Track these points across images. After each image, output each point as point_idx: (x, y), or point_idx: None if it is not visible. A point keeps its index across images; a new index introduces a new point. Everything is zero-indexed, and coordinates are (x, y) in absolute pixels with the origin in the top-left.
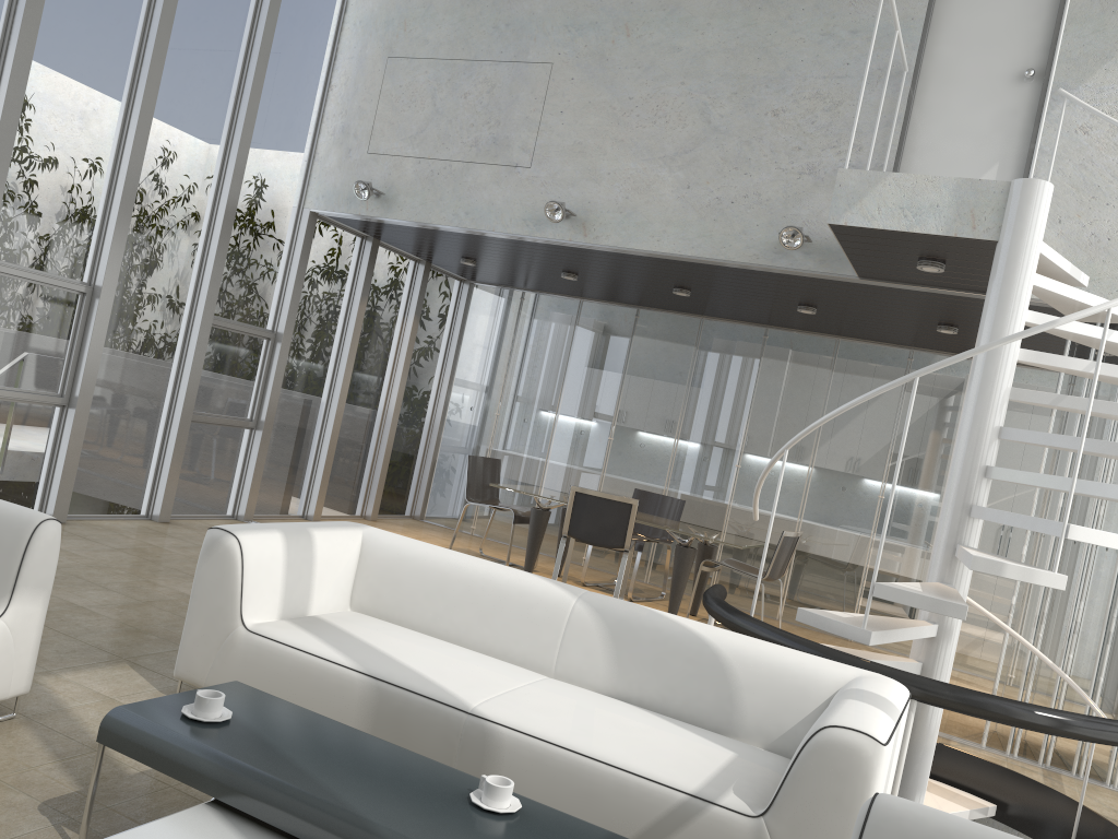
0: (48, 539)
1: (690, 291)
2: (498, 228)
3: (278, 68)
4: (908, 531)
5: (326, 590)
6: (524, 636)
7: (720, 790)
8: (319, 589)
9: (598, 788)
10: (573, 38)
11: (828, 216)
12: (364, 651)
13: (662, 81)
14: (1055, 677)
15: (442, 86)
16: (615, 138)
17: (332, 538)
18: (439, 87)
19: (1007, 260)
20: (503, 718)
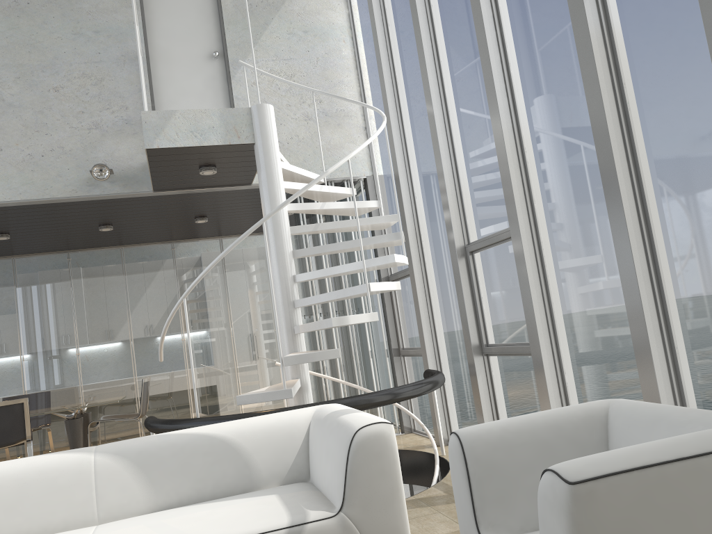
0: None
1: (10, 234)
2: None
3: None
4: (207, 354)
5: None
6: (59, 505)
7: (302, 513)
8: None
9: None
10: None
11: (119, 155)
12: None
13: None
14: (340, 392)
15: None
16: None
17: None
18: None
19: (265, 153)
20: None
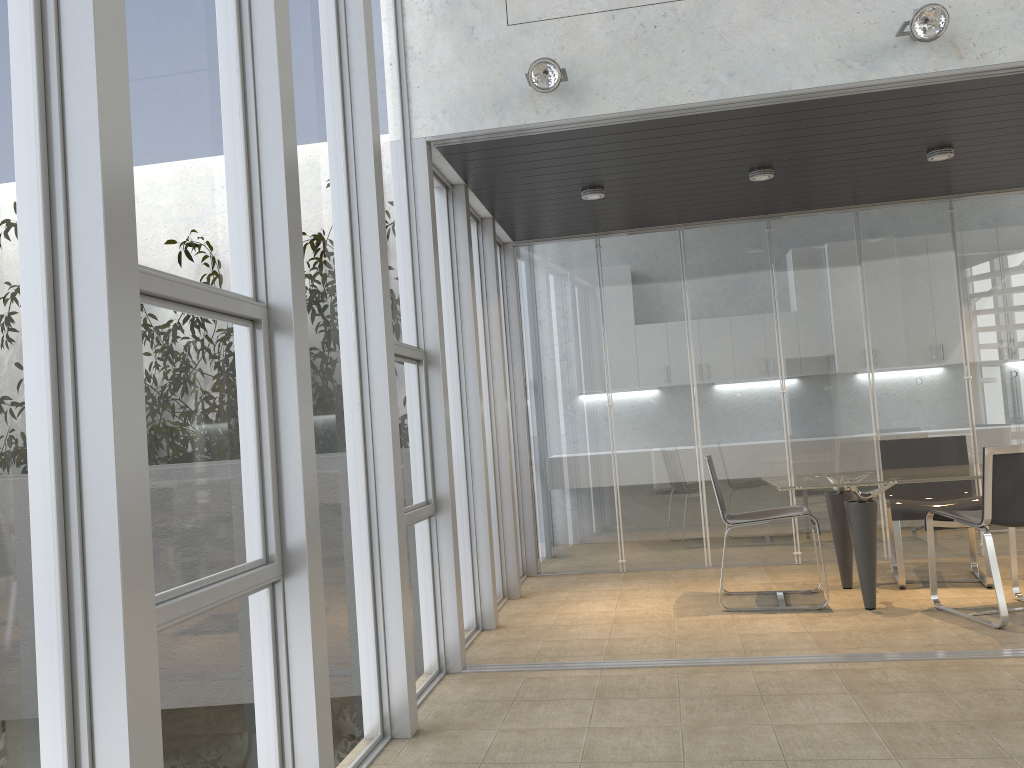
0: None
1: (954, 149)
2: (797, 84)
3: None
4: None
5: None
6: None
7: None
8: None
9: None
10: None
11: None
12: None
13: None
14: None
15: None
16: None
17: None
18: None
19: None
20: None
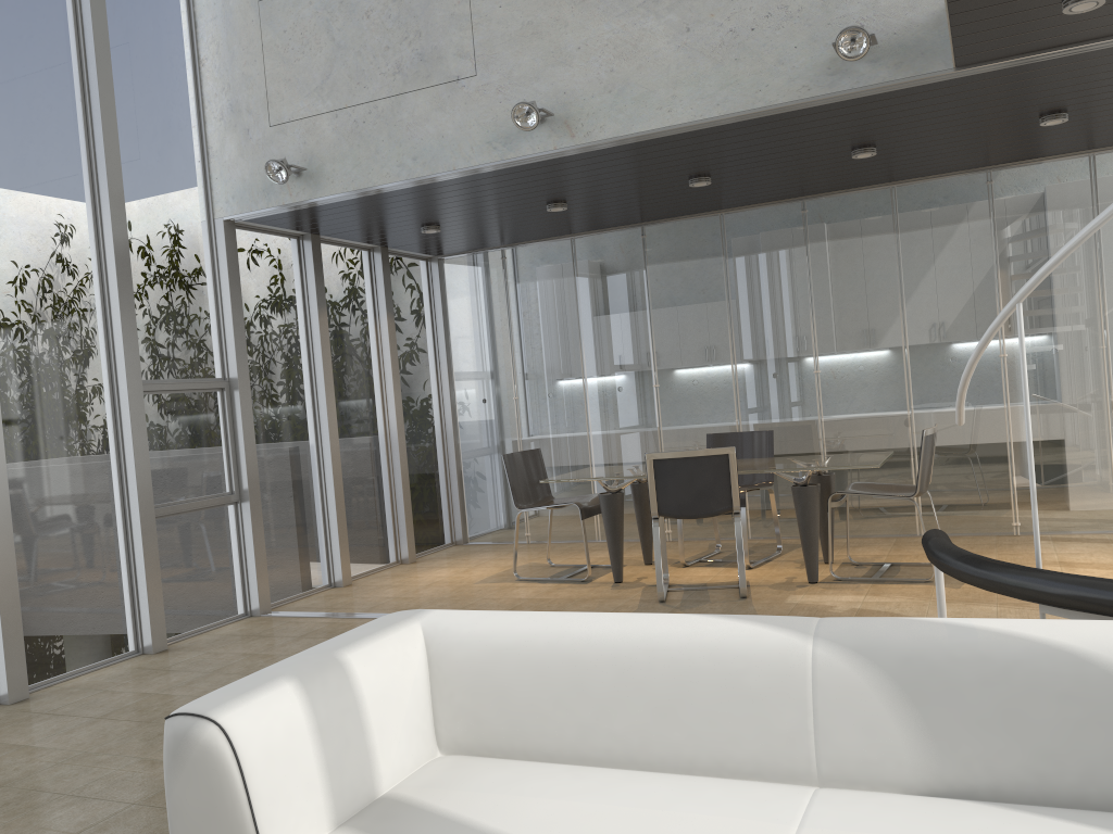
0: None
1: (710, 177)
2: (459, 164)
3: (127, 51)
4: (1049, 386)
5: (395, 741)
6: (745, 728)
7: None
8: (383, 746)
9: None
10: None
11: (888, 4)
12: None
13: None
14: None
15: (336, 13)
16: (573, 0)
17: (378, 653)
18: (332, 16)
19: None
20: None
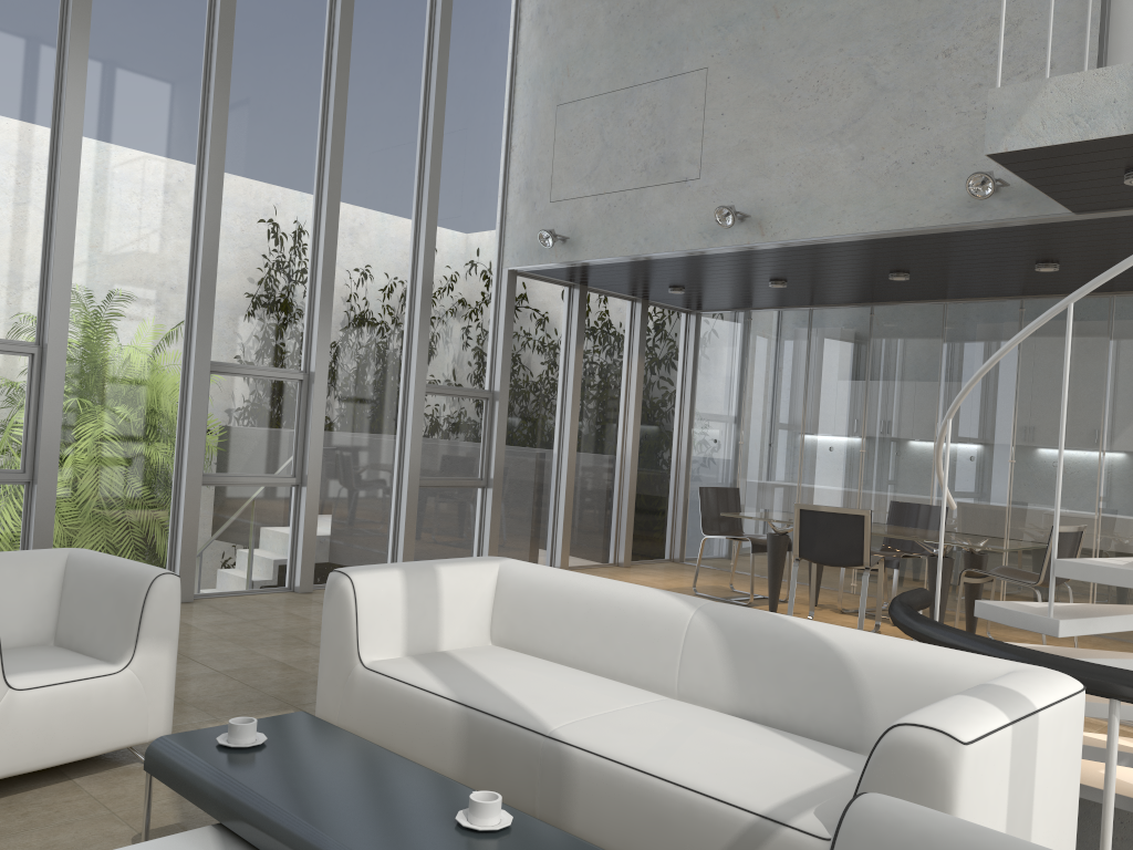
0: (164, 591)
1: (908, 273)
2: (677, 247)
3: (456, 141)
4: None
5: (459, 625)
6: (645, 655)
7: (797, 810)
8: (449, 624)
9: (668, 811)
10: (724, 36)
11: None
12: (467, 680)
13: (818, 54)
14: None
15: (608, 120)
16: (779, 126)
17: (461, 572)
18: (605, 122)
19: None
20: (579, 739)
